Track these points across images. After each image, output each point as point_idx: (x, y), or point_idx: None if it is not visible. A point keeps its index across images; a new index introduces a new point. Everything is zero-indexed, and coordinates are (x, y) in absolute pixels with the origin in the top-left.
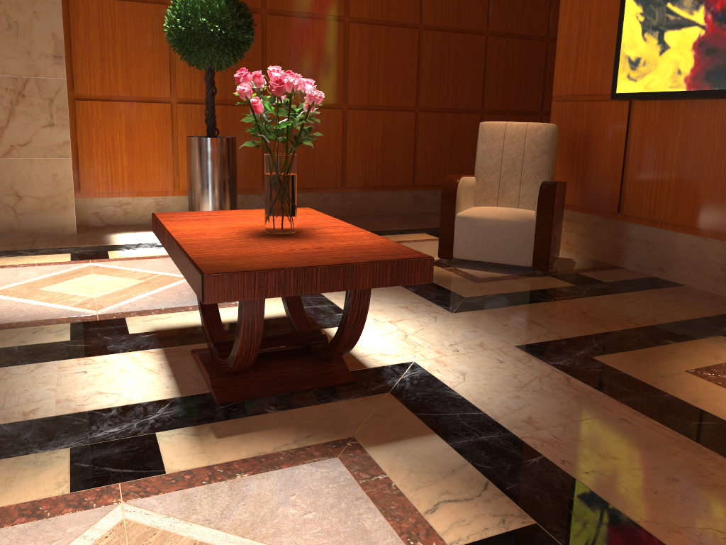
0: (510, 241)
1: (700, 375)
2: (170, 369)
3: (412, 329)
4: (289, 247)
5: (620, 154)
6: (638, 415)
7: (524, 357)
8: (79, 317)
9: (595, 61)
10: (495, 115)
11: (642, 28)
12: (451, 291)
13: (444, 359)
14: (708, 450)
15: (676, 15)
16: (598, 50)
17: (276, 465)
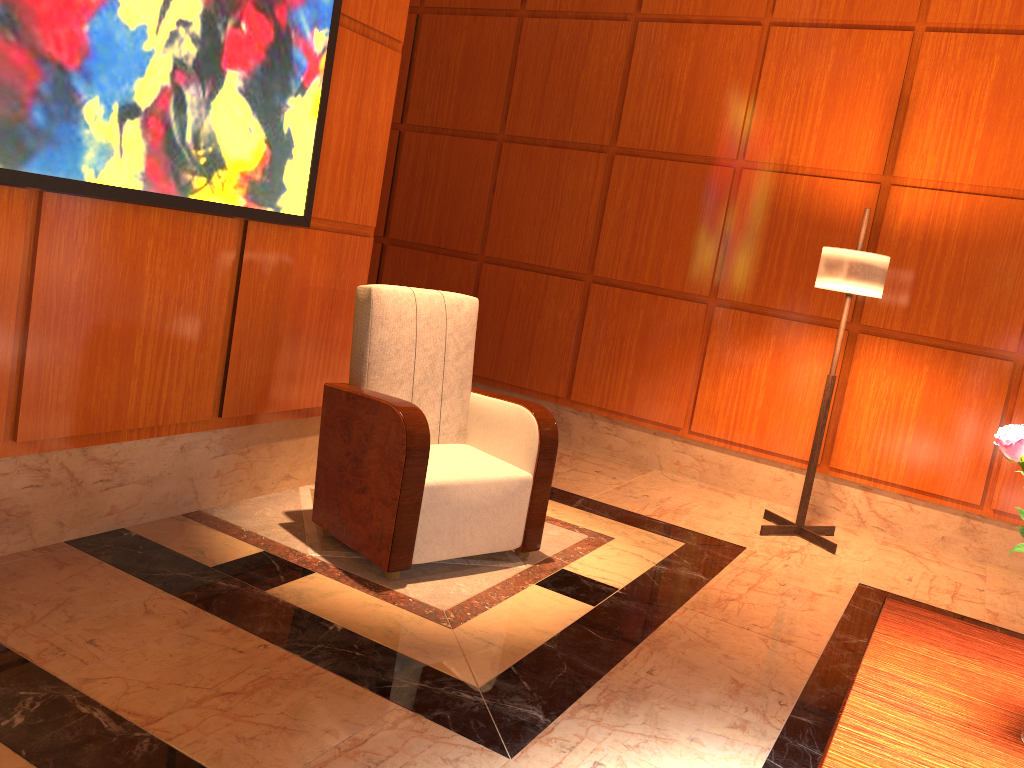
0: None
1: (458, 621)
2: None
3: None
4: None
5: None
6: (626, 664)
7: (550, 744)
8: None
9: None
10: None
11: None
12: None
13: None
14: (649, 637)
15: None
16: None
17: None
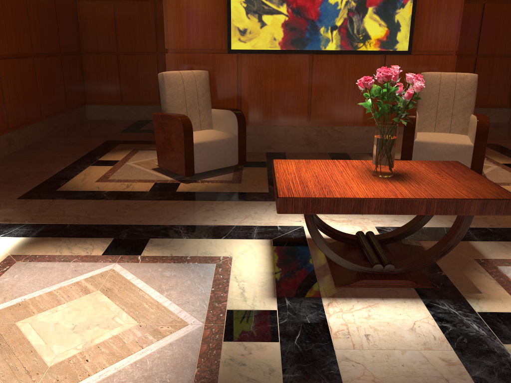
0: (227, 152)
1: None
2: (369, 298)
3: (321, 216)
4: (436, 178)
5: (234, 86)
6: None
7: None
8: (207, 335)
9: (206, 27)
10: (40, 57)
11: (246, 11)
12: (253, 192)
13: (374, 219)
14: None
15: (269, 6)
16: (206, 20)
17: (509, 281)
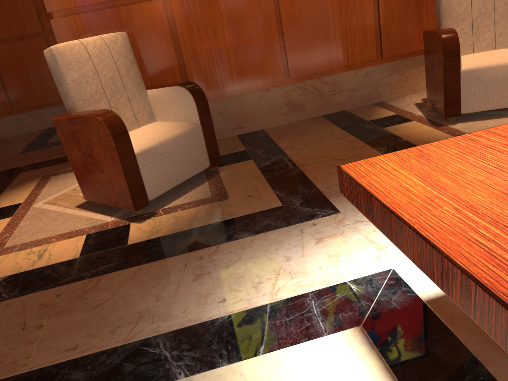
0: (191, 152)
1: None
2: None
3: None
4: None
5: (171, 49)
6: None
7: None
8: None
9: None
10: None
11: None
12: (258, 212)
13: None
14: None
15: None
16: None
17: None
